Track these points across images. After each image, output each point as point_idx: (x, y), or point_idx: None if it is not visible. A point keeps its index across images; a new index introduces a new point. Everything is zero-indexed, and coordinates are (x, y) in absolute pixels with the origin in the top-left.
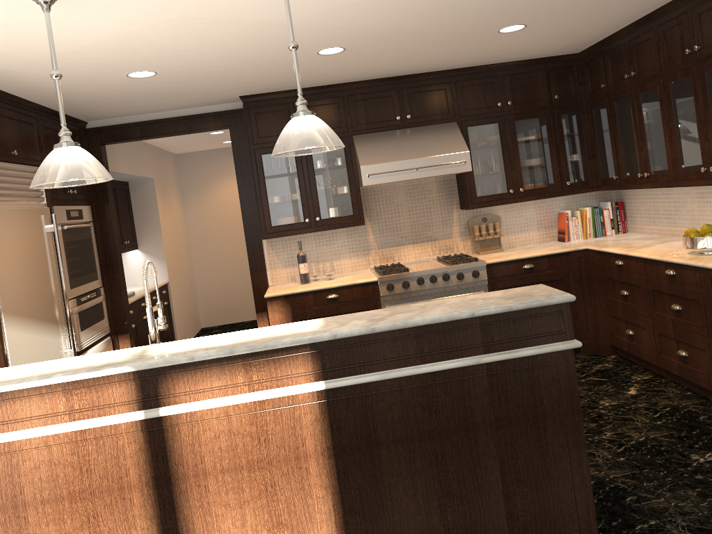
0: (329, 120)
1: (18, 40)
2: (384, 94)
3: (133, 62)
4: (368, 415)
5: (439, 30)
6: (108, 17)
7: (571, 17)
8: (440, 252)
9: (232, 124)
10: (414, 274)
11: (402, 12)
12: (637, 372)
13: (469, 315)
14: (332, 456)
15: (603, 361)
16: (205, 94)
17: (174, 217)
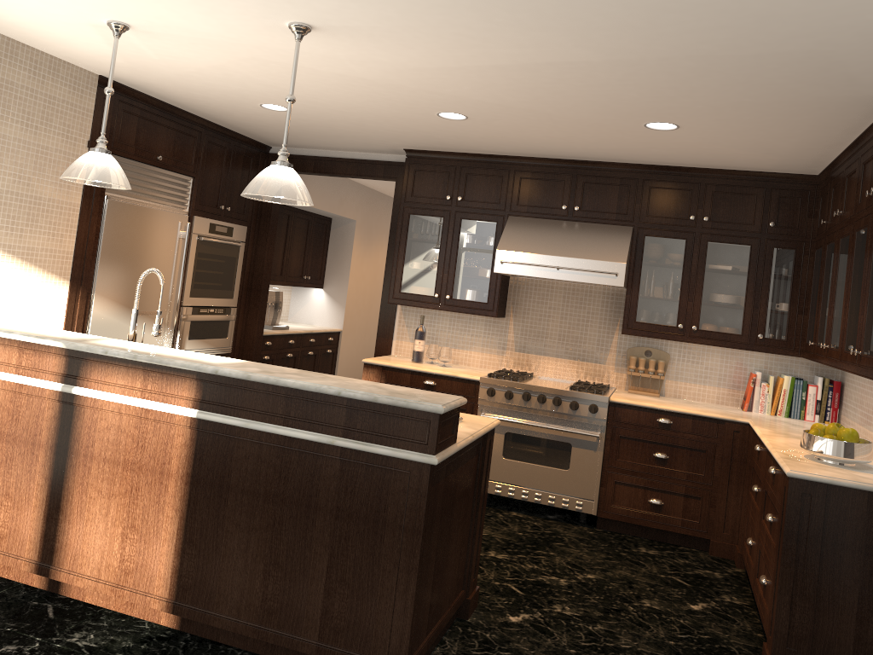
0: (488, 193)
1: (134, 58)
2: (556, 177)
3: (254, 94)
4: (227, 457)
5: (559, 112)
6: (189, 49)
7: (732, 124)
8: (586, 376)
9: (399, 177)
10: (521, 387)
11: (486, 86)
12: (738, 594)
13: (335, 392)
14: (188, 483)
15: (718, 570)
16: (363, 139)
17: (377, 267)
